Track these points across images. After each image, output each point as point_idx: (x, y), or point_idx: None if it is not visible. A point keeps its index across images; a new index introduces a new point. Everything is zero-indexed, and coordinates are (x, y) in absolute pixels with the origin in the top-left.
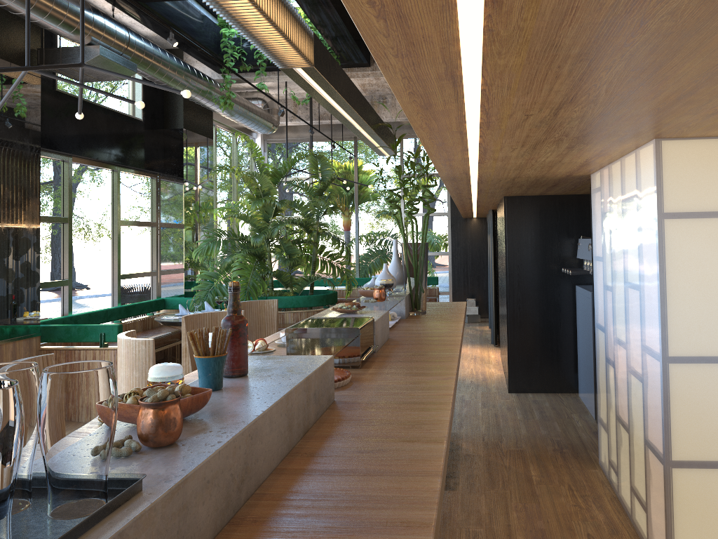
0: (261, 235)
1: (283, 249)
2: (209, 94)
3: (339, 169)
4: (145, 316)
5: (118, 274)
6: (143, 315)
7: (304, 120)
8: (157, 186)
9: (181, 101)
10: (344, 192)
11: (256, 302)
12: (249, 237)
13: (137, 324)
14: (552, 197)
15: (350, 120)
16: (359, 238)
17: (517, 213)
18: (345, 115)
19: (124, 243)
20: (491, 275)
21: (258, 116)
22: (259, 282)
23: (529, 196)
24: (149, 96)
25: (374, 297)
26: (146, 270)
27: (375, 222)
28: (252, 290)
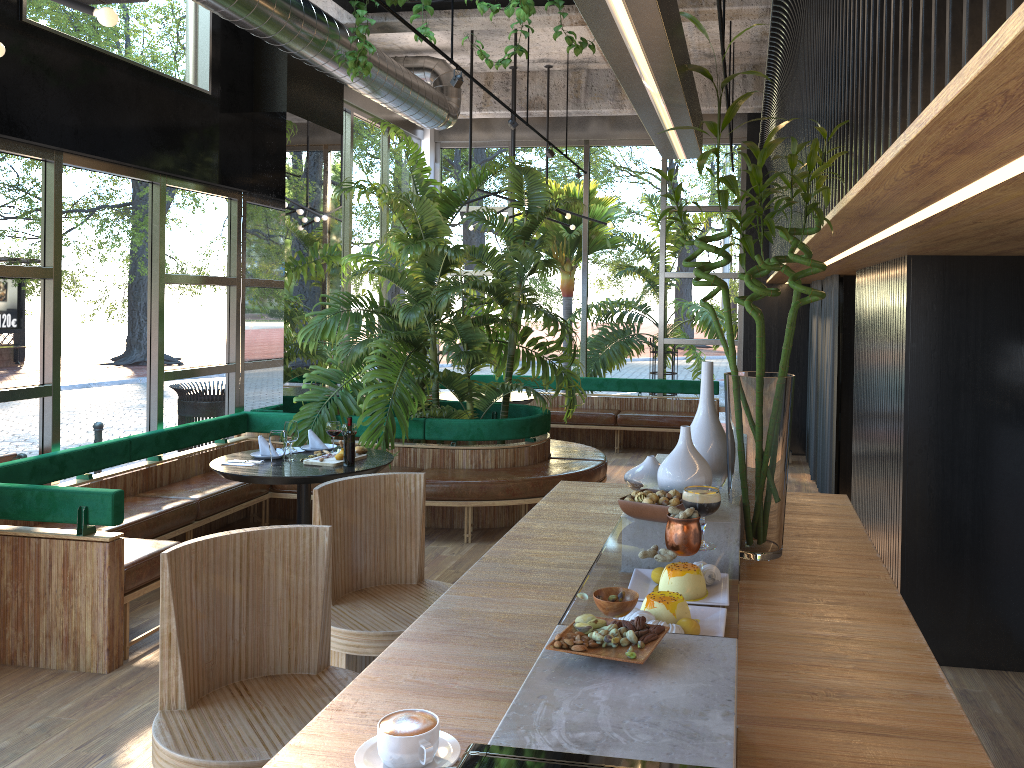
0: (417, 308)
1: (457, 333)
2: (328, 47)
3: (557, 194)
4: (210, 446)
5: (160, 371)
6: (209, 442)
7: (502, 109)
8: (239, 214)
9: (284, 62)
10: (565, 233)
11: (378, 478)
12: (396, 311)
13: (192, 461)
14: (1013, 261)
15: (625, 26)
16: (587, 311)
17: (936, 291)
18: (613, 1)
19: (173, 316)
20: (831, 394)
21: (421, 97)
22: (412, 392)
23: (963, 256)
24: (225, 51)
25: (667, 542)
26: (217, 362)
27: (615, 285)
28: (398, 408)
